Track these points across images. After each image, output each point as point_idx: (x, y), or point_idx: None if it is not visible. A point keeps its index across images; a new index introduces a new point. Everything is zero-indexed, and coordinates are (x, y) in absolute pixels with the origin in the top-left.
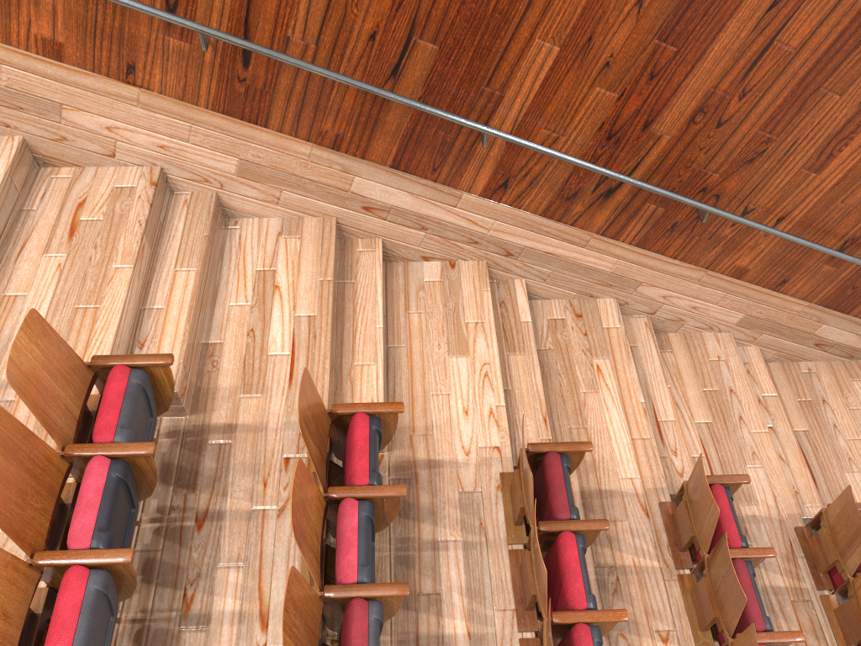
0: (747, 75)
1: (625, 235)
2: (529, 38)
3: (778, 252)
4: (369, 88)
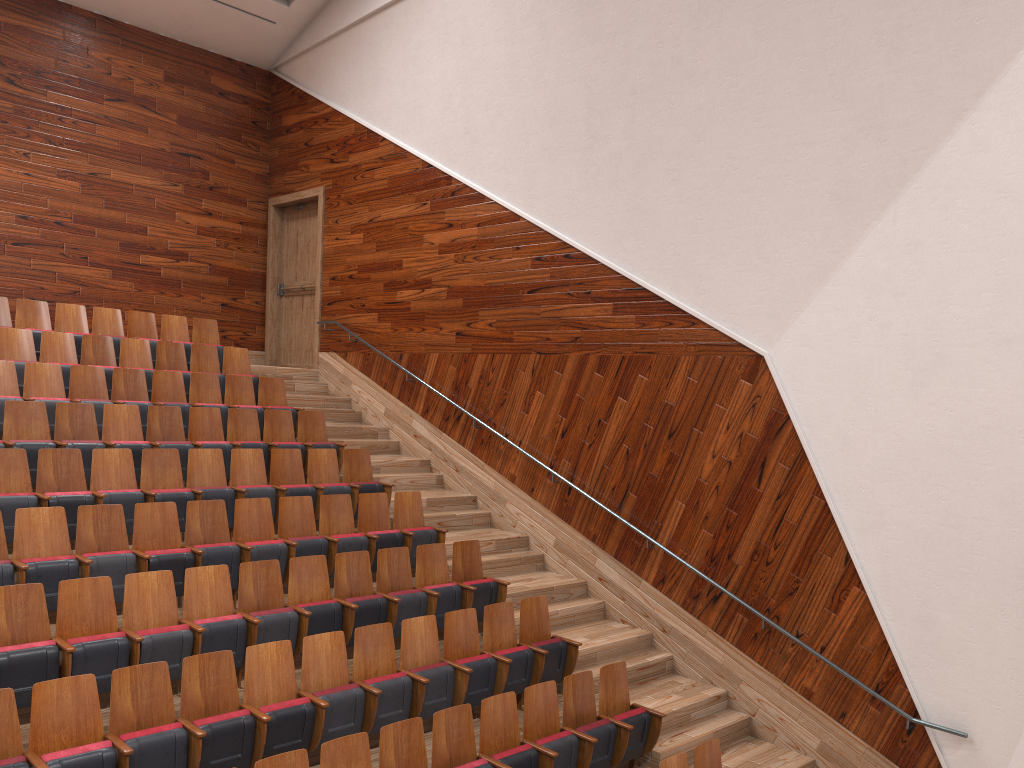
0: (775, 534)
1: (727, 634)
2: (672, 498)
3: (830, 680)
4: (602, 506)
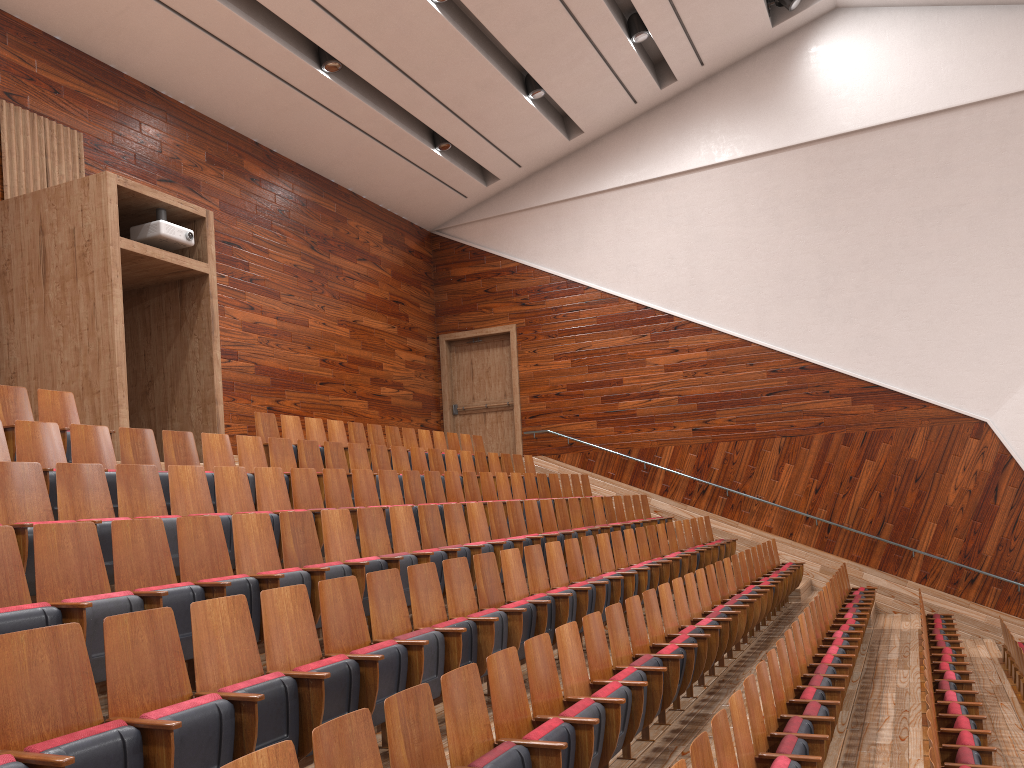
0: (1012, 531)
1: (986, 602)
2: (924, 520)
3: None
4: (869, 534)
